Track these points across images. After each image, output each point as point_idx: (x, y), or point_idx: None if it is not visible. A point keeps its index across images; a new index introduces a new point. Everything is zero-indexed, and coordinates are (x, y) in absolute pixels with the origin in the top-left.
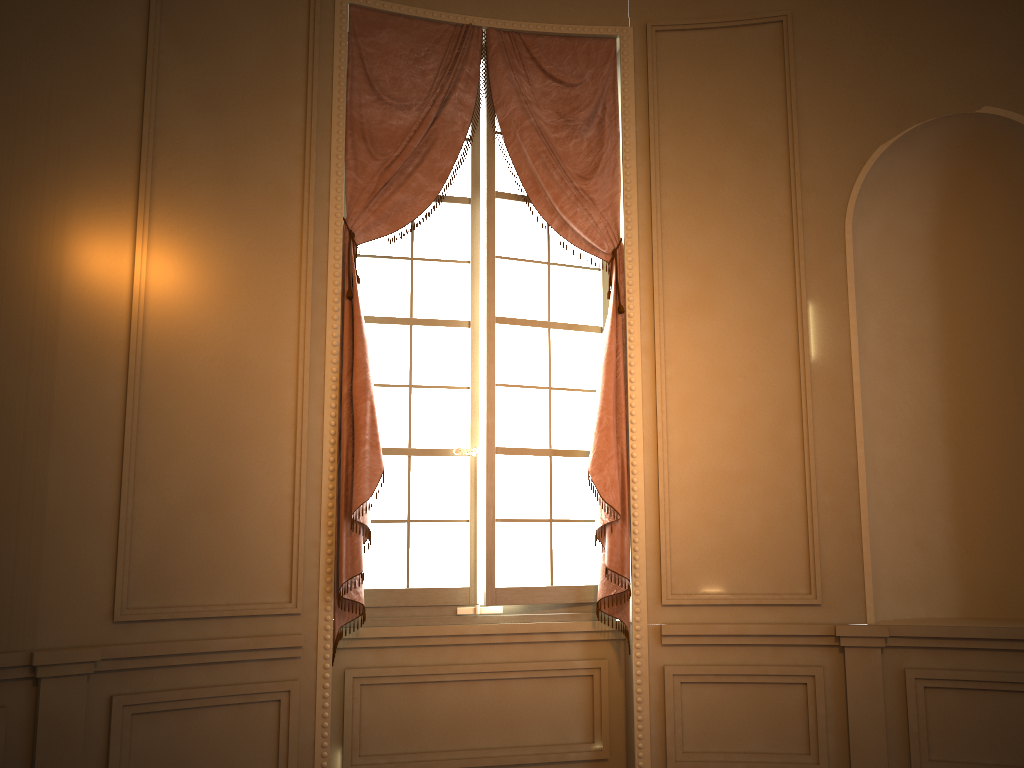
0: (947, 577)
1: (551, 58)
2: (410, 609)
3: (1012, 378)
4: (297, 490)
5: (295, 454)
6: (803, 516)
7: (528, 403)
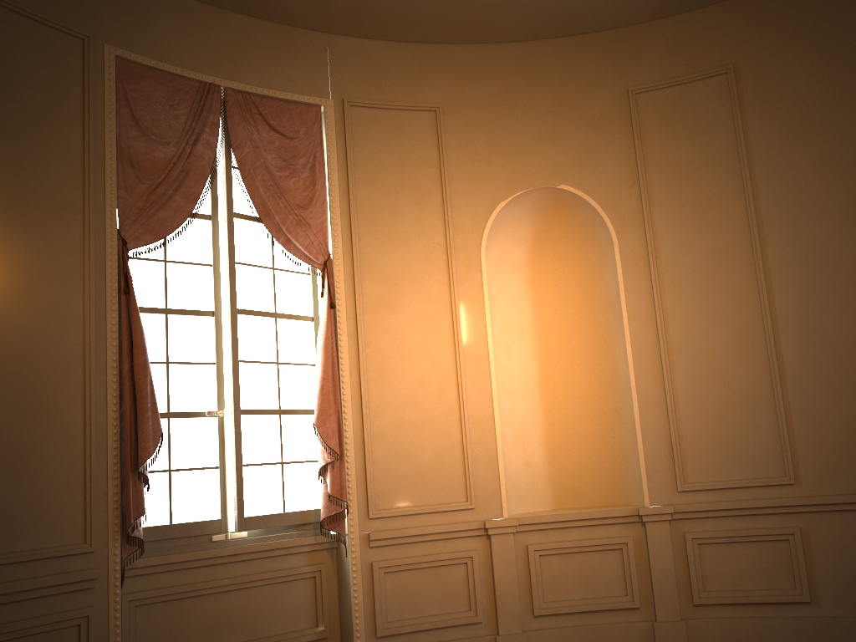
0: (544, 484)
1: (274, 115)
2: (174, 540)
3: (577, 354)
4: (88, 450)
5: (85, 421)
6: (461, 449)
7: (263, 375)
